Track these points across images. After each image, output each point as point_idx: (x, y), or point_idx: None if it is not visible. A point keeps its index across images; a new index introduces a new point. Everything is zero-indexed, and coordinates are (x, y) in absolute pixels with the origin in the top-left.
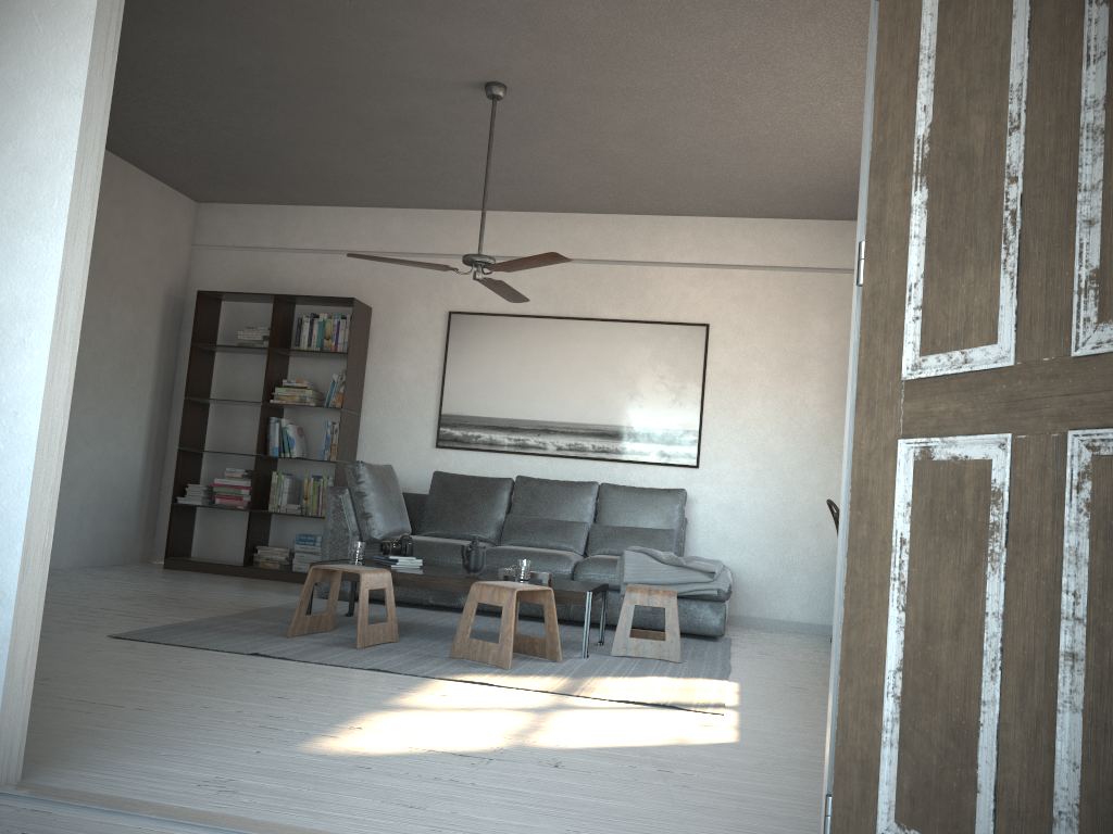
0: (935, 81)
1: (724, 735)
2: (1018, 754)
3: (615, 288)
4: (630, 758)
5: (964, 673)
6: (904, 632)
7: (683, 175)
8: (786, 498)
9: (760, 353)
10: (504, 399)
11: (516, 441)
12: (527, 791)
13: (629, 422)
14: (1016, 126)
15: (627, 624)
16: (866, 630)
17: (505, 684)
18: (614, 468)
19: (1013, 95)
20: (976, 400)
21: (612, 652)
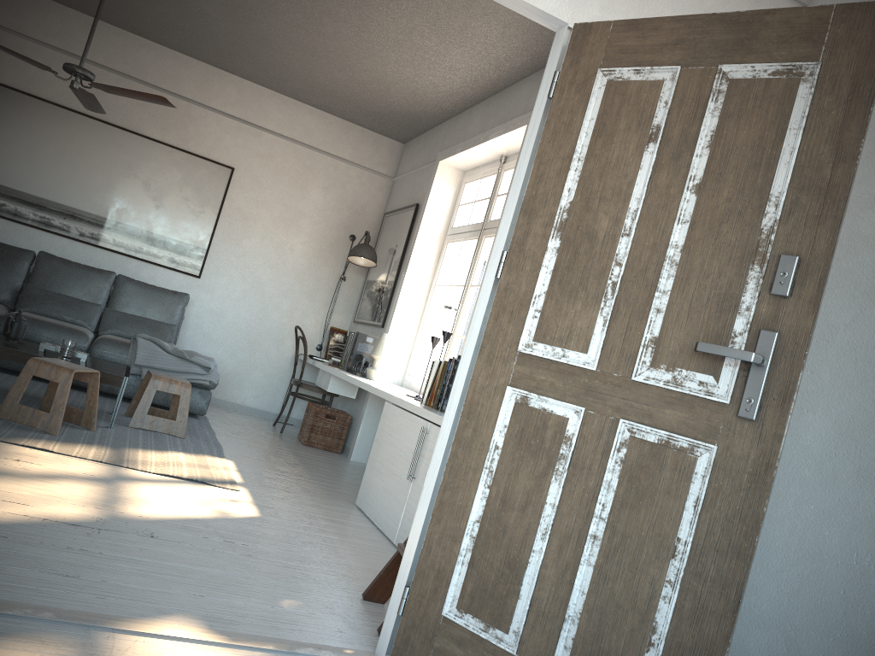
0: (580, 177)
1: (250, 510)
2: (550, 582)
3: (163, 114)
4: (200, 530)
5: (524, 533)
6: (487, 501)
7: (251, 49)
8: (262, 316)
9: (268, 202)
10: (38, 178)
11: (42, 218)
12: (145, 560)
13: (151, 229)
14: (627, 234)
15: (147, 404)
16: (458, 493)
17: (64, 452)
18: (129, 262)
19: (629, 214)
20: (566, 381)
21: (130, 424)
